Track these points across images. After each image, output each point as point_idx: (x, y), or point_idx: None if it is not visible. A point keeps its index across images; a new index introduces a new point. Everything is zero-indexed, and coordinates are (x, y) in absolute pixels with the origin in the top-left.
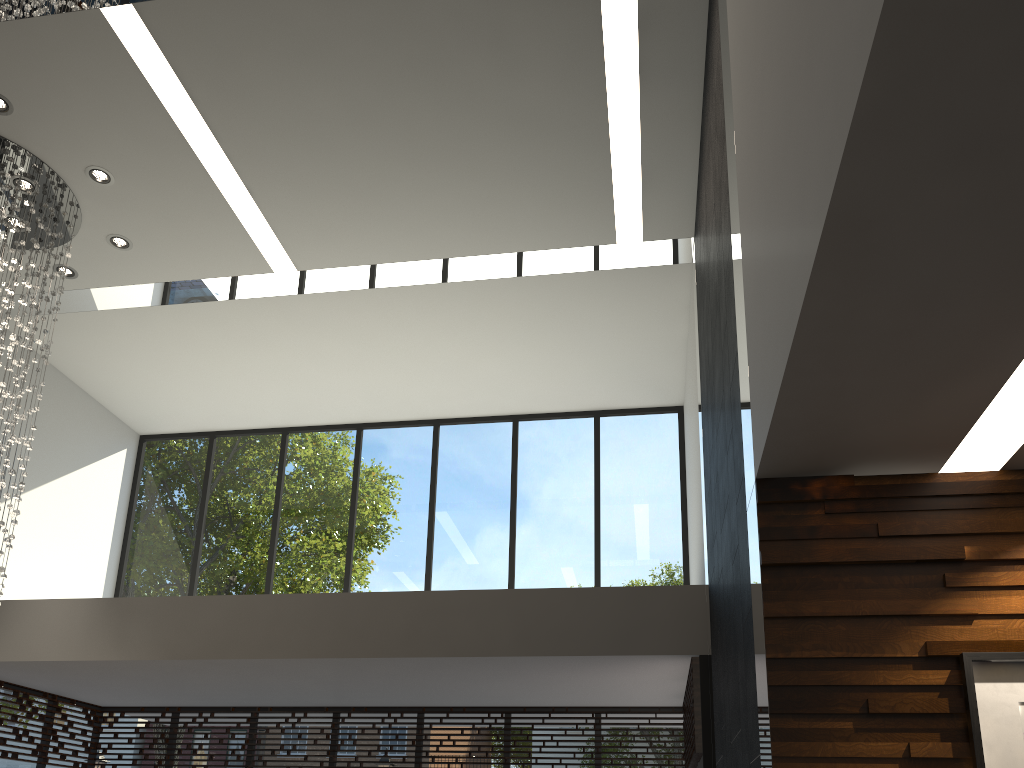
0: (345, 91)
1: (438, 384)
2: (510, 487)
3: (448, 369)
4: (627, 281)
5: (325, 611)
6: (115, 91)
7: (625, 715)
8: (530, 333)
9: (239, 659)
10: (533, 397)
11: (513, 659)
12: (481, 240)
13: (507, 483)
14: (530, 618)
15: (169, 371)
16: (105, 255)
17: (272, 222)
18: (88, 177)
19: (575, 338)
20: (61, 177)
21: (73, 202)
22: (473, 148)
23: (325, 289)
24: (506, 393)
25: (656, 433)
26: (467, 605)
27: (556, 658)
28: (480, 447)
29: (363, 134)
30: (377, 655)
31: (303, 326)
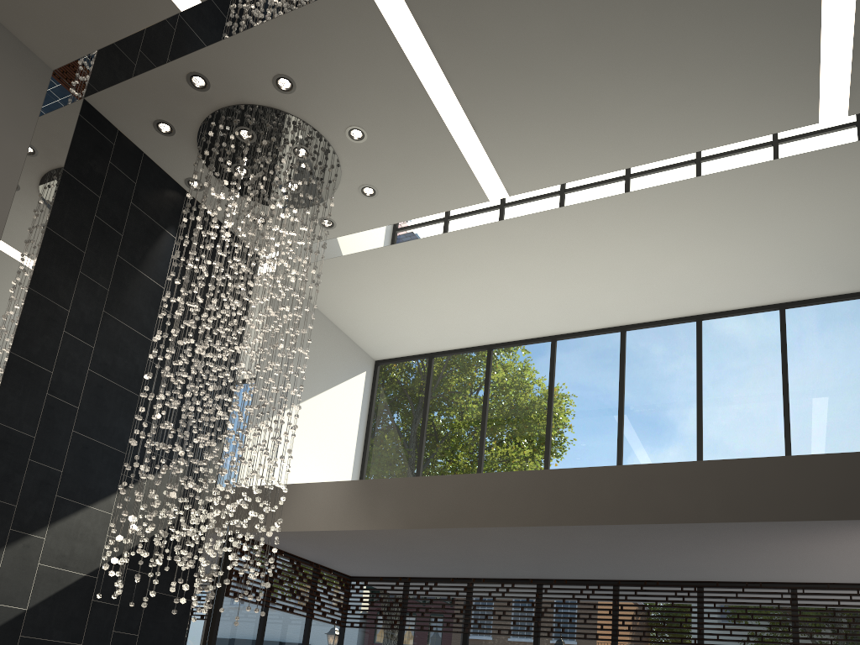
0: (562, 13)
1: (627, 291)
2: (695, 381)
3: (637, 275)
4: (826, 162)
5: (540, 485)
6: (371, 55)
7: (823, 591)
8: (720, 230)
9: (467, 528)
10: (718, 295)
11: (721, 526)
12: (679, 141)
13: (692, 377)
14: (738, 486)
15: (400, 302)
16: (357, 204)
17: (490, 153)
18: (347, 137)
19: (766, 230)
20: (327, 140)
21: (335, 161)
22: (678, 47)
23: (532, 211)
24: (691, 294)
25: (847, 319)
26: (673, 476)
27: (766, 524)
28: (665, 347)
29: (575, 53)
30: (588, 523)
31: (510, 248)
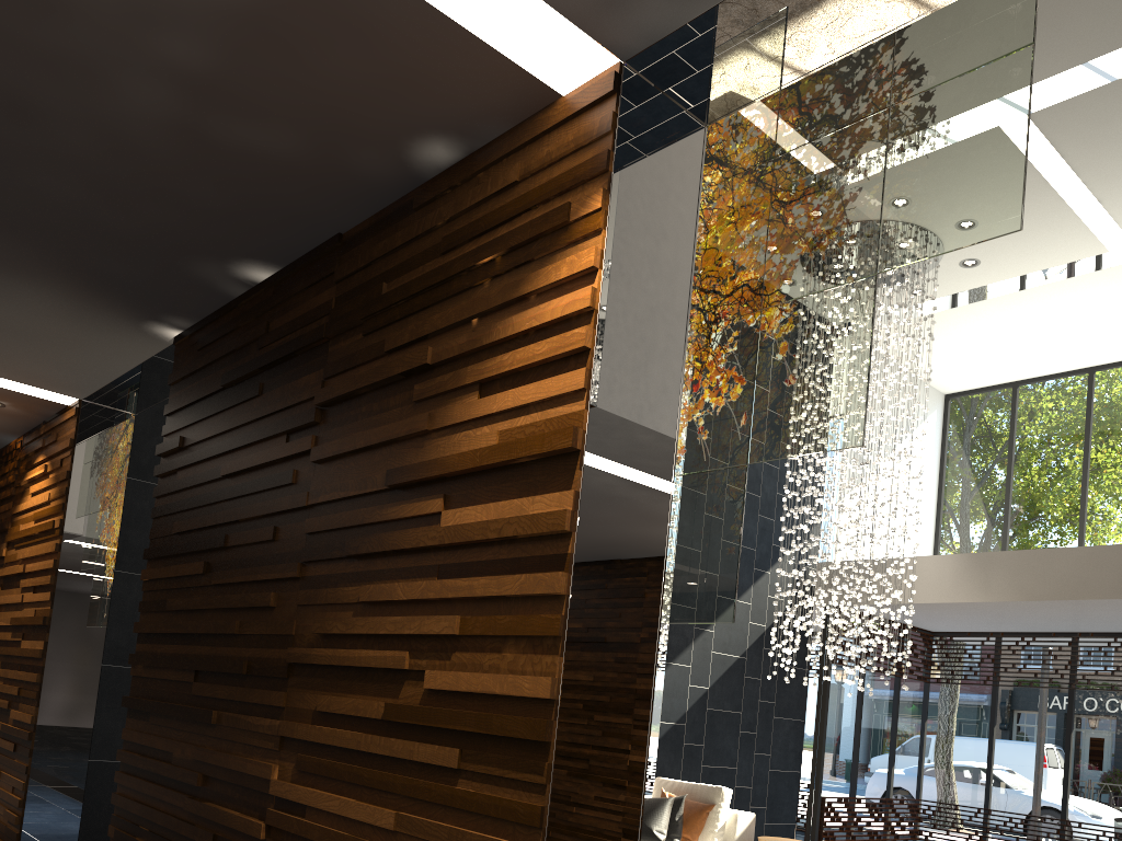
0: None
1: None
2: None
3: None
4: None
5: None
6: None
7: None
8: None
9: (1092, 599)
10: None
11: None
12: None
13: None
14: None
15: (986, 343)
16: (954, 274)
17: (1116, 217)
18: None
19: None
20: None
21: None
22: None
23: None
24: None
25: None
26: None
27: None
28: None
29: None
30: None
31: None
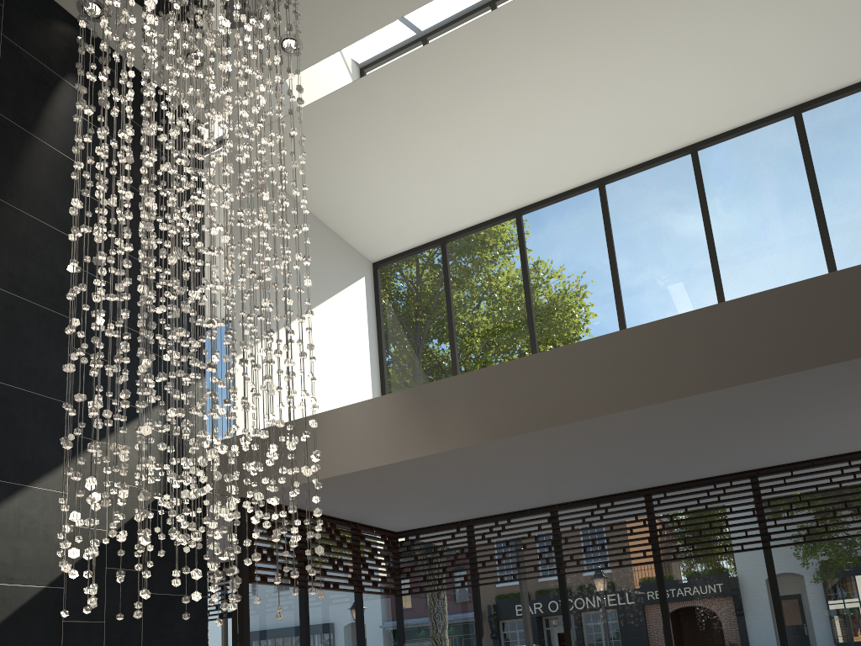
0: None
1: (703, 84)
2: (809, 192)
3: (721, 53)
4: None
5: (682, 337)
6: None
7: None
8: None
9: (581, 421)
10: (827, 67)
11: None
12: None
13: (804, 188)
14: None
15: (399, 164)
16: (328, 1)
17: None
18: None
19: None
20: None
21: None
22: None
23: None
24: (791, 71)
25: None
26: None
27: None
28: (756, 158)
29: None
30: (774, 374)
31: (548, 39)
